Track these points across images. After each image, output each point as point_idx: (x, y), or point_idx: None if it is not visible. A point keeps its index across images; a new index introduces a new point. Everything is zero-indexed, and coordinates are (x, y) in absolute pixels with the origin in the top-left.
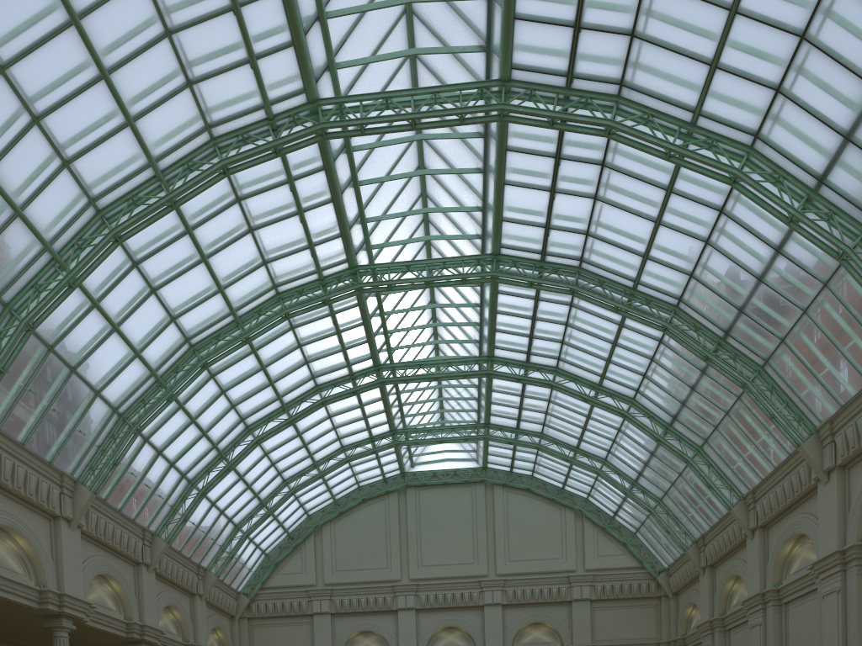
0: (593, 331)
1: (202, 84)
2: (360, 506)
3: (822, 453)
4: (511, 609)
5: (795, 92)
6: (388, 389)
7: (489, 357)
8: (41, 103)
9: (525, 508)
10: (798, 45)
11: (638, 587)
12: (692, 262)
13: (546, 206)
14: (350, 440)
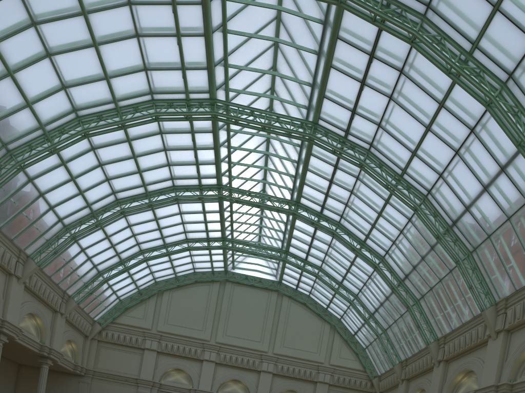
0: (368, 202)
1: None
2: (193, 285)
3: (496, 319)
4: (278, 378)
5: None
6: (225, 206)
7: (296, 202)
8: None
9: (300, 315)
10: None
11: (360, 383)
12: (443, 165)
13: (356, 94)
14: (193, 235)
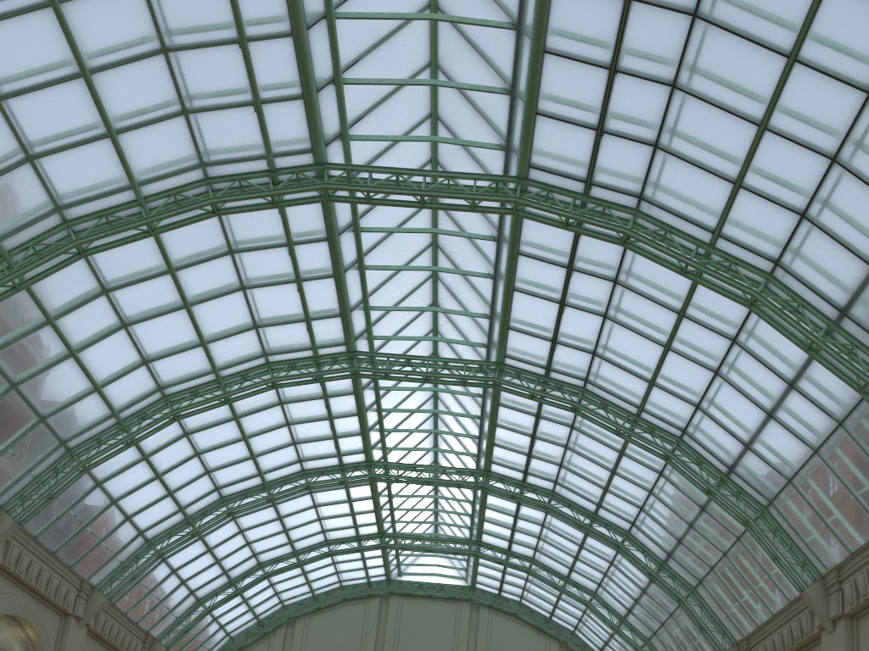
0: (593, 457)
1: (199, 116)
2: (339, 605)
3: (827, 601)
4: None
5: (822, 218)
6: (379, 489)
7: (485, 471)
8: (5, 82)
9: (510, 632)
10: (828, 167)
11: None
12: (699, 392)
13: (554, 318)
14: (335, 535)
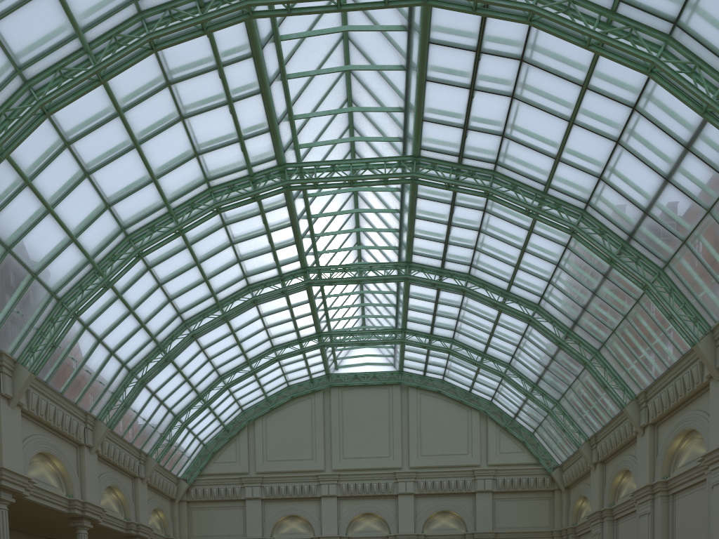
0: (504, 237)
1: None
2: (289, 403)
3: (715, 352)
4: (422, 498)
5: None
6: (314, 293)
7: (407, 263)
8: None
9: (436, 409)
10: None
11: (534, 481)
12: (602, 163)
13: (465, 105)
14: (280, 340)
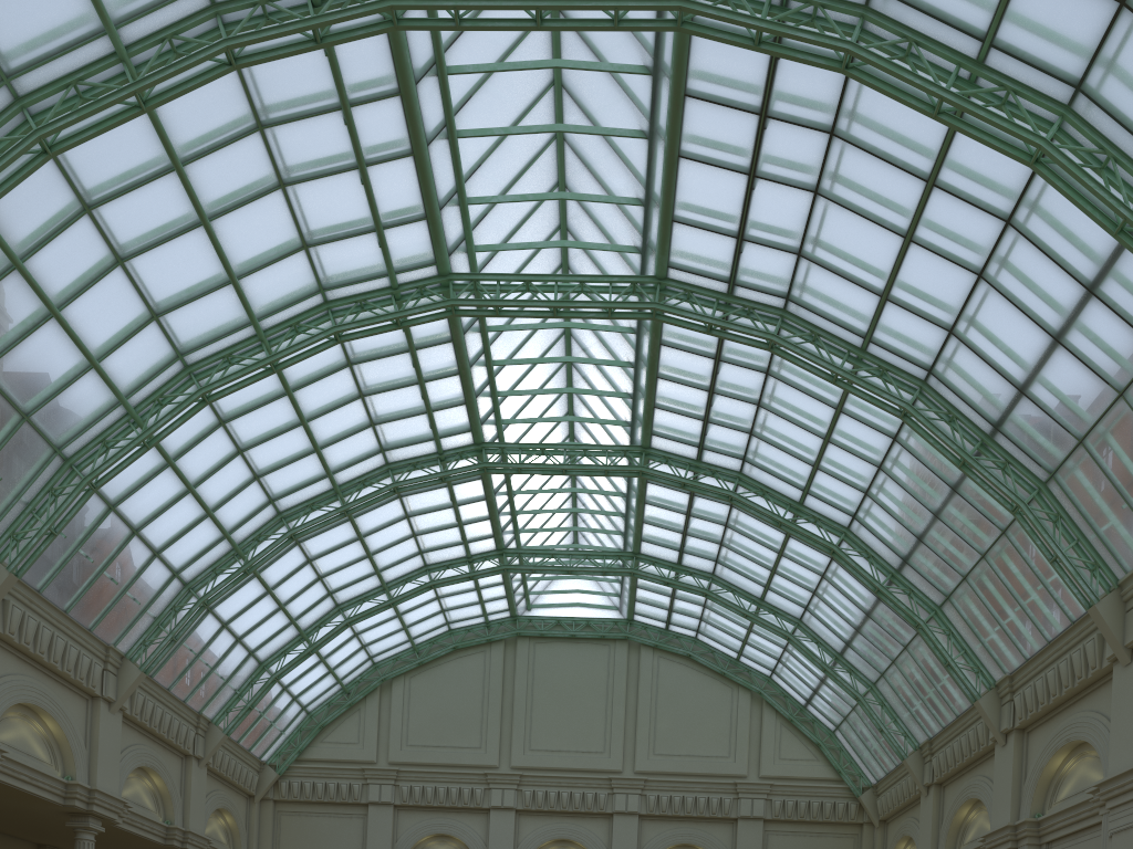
0: (798, 418)
1: None
2: (449, 658)
3: (1124, 620)
4: (651, 822)
5: None
6: (495, 485)
7: (643, 449)
8: None
9: (683, 682)
10: None
11: (832, 808)
12: (954, 308)
13: (741, 200)
14: (438, 556)
